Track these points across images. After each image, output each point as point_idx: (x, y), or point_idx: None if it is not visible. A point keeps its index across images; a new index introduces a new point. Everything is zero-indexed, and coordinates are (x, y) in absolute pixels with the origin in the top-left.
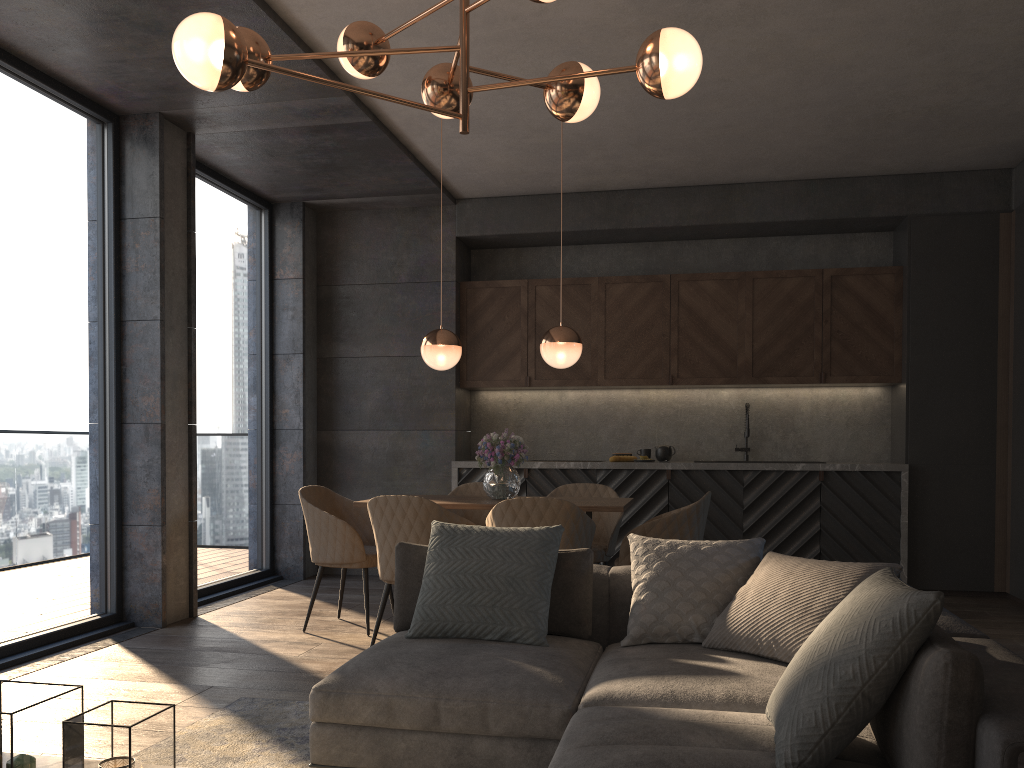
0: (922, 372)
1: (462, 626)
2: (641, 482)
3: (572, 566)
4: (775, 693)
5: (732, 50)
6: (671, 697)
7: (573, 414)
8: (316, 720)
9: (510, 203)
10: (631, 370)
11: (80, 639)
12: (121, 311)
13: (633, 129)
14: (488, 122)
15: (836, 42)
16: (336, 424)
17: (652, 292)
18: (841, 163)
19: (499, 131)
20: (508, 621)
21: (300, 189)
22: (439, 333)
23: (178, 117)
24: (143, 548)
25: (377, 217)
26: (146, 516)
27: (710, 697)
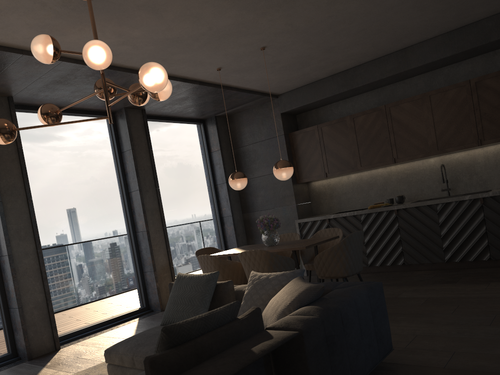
0: None
1: (174, 320)
2: (383, 218)
3: (221, 289)
4: None
5: (315, 5)
6: None
7: (355, 186)
8: (107, 362)
9: (300, 90)
10: (373, 159)
11: (126, 319)
12: (127, 189)
13: (317, 47)
14: (248, 68)
15: None
16: (248, 210)
17: (377, 116)
18: (457, 19)
19: (258, 69)
20: (187, 317)
21: (207, 112)
22: (233, 174)
23: (132, 106)
24: (150, 280)
25: (248, 113)
26: (148, 268)
27: None
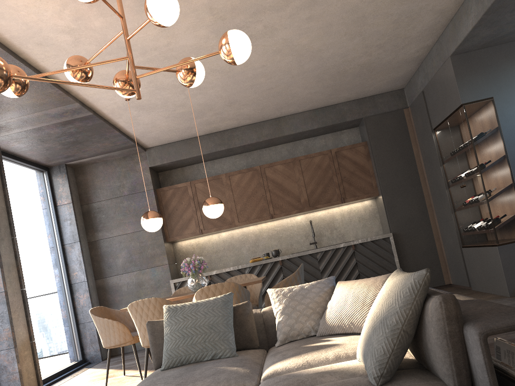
0: (387, 188)
1: (190, 356)
2: (268, 269)
3: (242, 312)
4: (359, 345)
5: (265, 50)
6: (307, 364)
7: (227, 243)
8: None
9: (173, 145)
10: (251, 215)
11: None
12: None
13: (226, 97)
14: (153, 105)
15: (312, 39)
16: (104, 274)
17: (252, 175)
18: (327, 98)
19: (160, 109)
20: (214, 348)
21: (62, 157)
22: (149, 213)
23: None
24: (6, 362)
25: (106, 165)
26: (4, 344)
27: (327, 359)
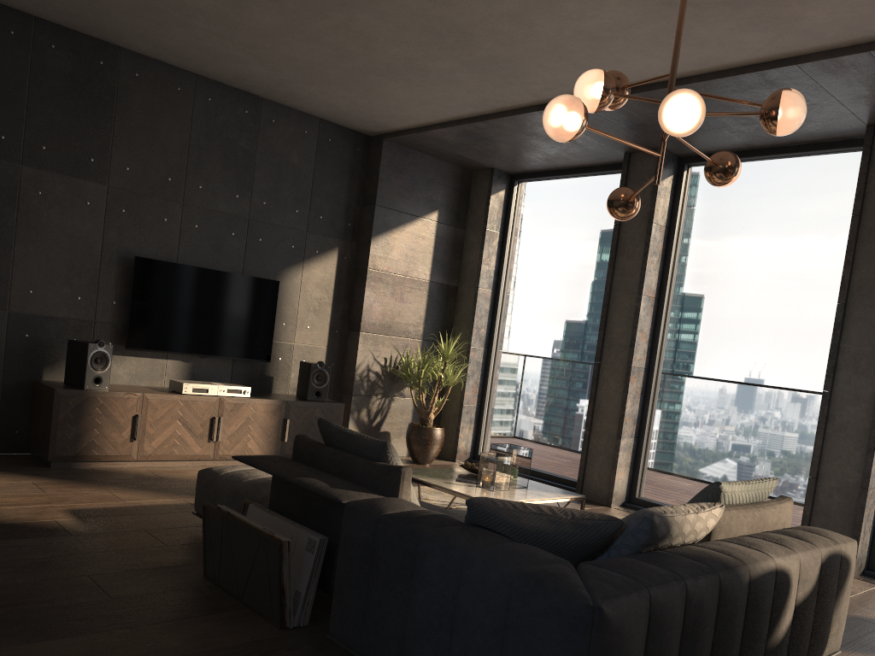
0: None
1: None
2: None
3: None
4: None
5: None
6: None
7: None
8: None
9: None
10: None
11: None
12: None
13: None
14: None
15: None
16: None
17: None
18: None
19: None
20: None
21: None
22: None
23: None
24: None
25: None
26: None
27: None
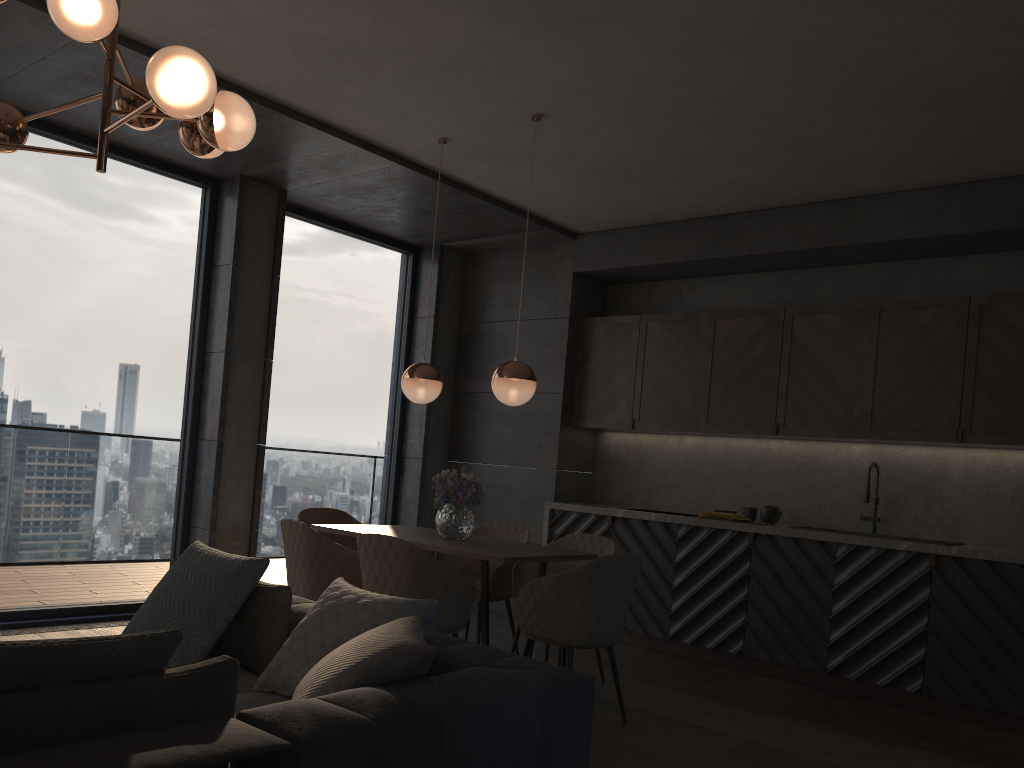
0: None
1: None
2: (721, 544)
3: (261, 601)
4: None
5: (650, 46)
6: None
7: (690, 462)
8: None
9: (624, 235)
10: (735, 416)
11: (121, 615)
12: (205, 344)
13: (658, 146)
14: (508, 154)
15: (758, 16)
16: (462, 456)
17: (764, 327)
18: (969, 160)
19: (529, 162)
20: None
21: (424, 233)
22: (413, 367)
23: (258, 177)
24: None
25: (510, 256)
26: (202, 520)
27: None
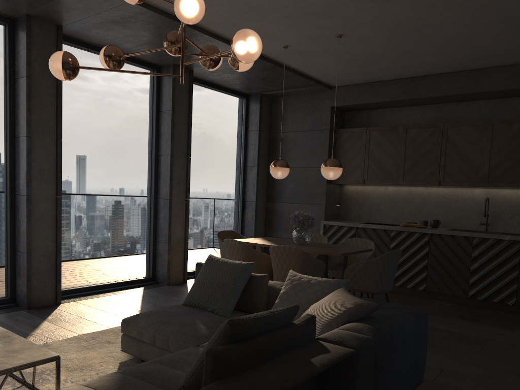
0: None
1: (199, 303)
2: (414, 239)
3: (255, 282)
4: None
5: (412, 4)
6: None
7: (391, 199)
8: (122, 332)
9: (358, 87)
10: (417, 177)
11: (130, 286)
12: (158, 151)
13: (394, 47)
14: (315, 52)
15: None
16: (273, 199)
17: (432, 133)
18: None
19: (324, 55)
20: (215, 304)
21: (254, 88)
22: (276, 161)
23: None
24: (162, 251)
25: (296, 98)
26: (163, 238)
27: None
